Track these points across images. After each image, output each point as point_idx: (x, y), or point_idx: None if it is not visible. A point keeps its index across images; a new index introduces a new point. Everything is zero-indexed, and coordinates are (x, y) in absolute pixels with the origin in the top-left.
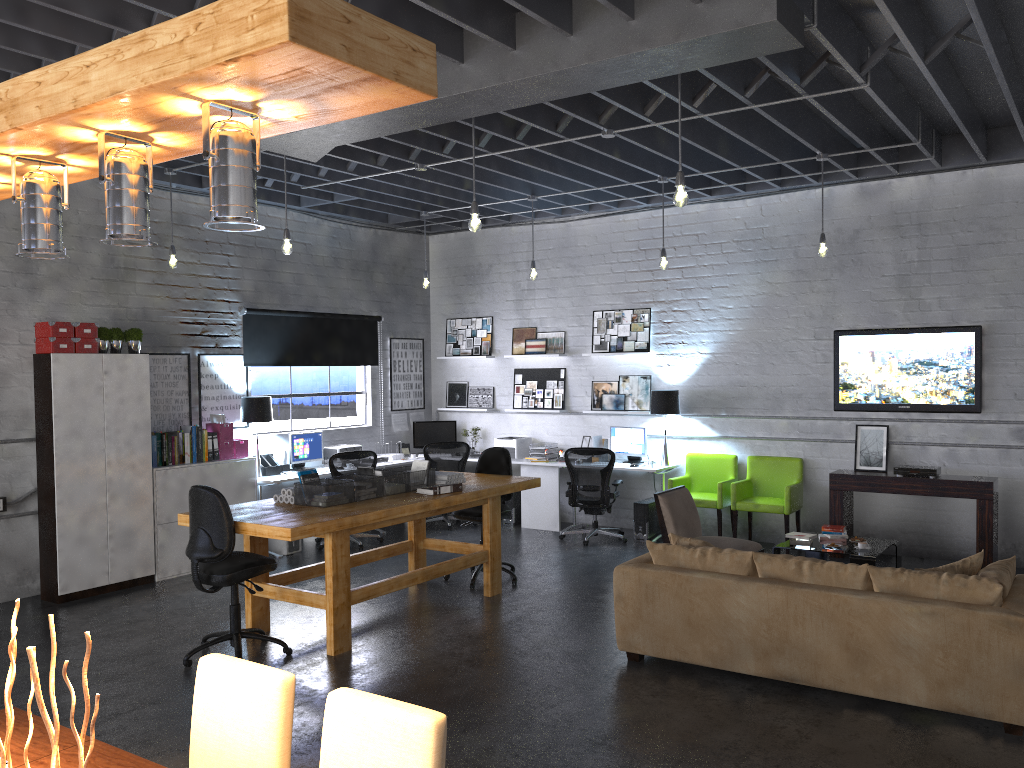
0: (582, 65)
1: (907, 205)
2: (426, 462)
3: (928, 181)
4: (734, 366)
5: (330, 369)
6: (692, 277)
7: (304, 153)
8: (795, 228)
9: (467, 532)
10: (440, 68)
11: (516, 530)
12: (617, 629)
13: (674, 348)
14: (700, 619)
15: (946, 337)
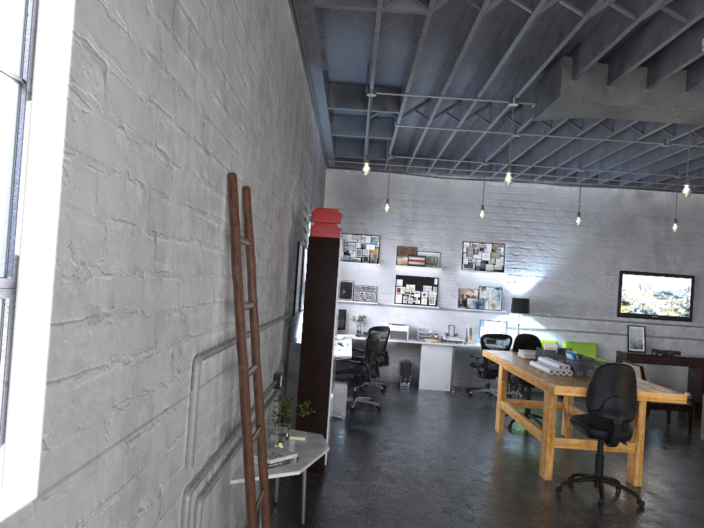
0: None
1: (661, 206)
2: (556, 344)
3: (672, 195)
4: (557, 286)
5: None
6: (534, 228)
7: (555, 115)
8: (600, 209)
9: (399, 393)
10: None
11: (423, 391)
12: None
13: (519, 271)
14: None
15: (677, 280)
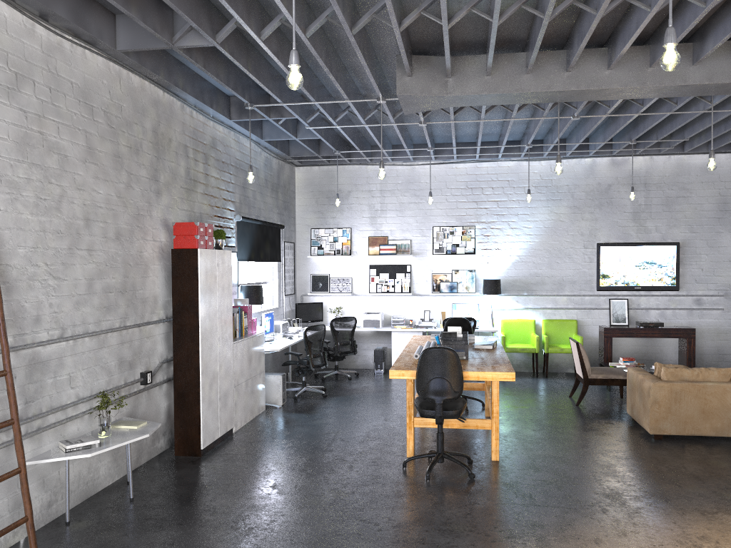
0: (702, 84)
1: (638, 172)
2: (460, 328)
3: (650, 159)
4: (532, 264)
5: (261, 264)
6: (504, 207)
7: (416, 108)
8: (572, 181)
9: (365, 380)
10: (592, 70)
11: None
12: (651, 421)
13: (491, 252)
14: (710, 409)
15: (660, 248)
